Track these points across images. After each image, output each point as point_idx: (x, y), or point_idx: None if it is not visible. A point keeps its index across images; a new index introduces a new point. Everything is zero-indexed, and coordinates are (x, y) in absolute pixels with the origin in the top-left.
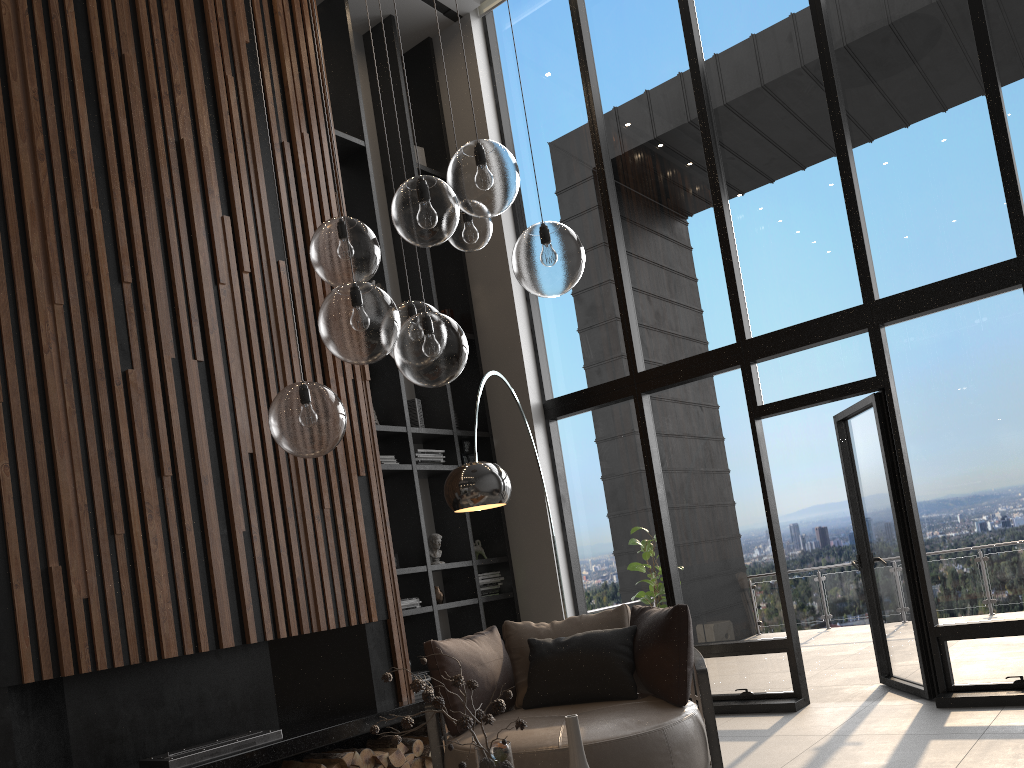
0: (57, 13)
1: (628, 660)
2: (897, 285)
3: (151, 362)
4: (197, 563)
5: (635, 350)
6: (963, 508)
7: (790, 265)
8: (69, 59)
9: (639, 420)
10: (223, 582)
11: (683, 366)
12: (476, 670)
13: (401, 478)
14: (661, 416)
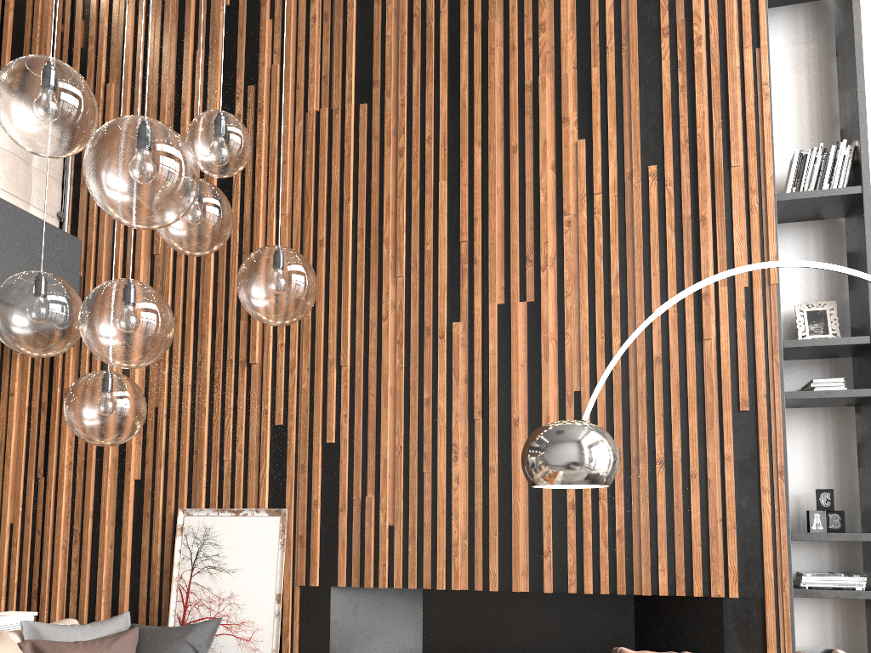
0: (431, 19)
1: None
2: None
3: (475, 312)
4: (496, 504)
5: None
6: None
7: None
8: (439, 54)
9: None
10: (524, 525)
11: None
12: None
13: (866, 407)
14: None
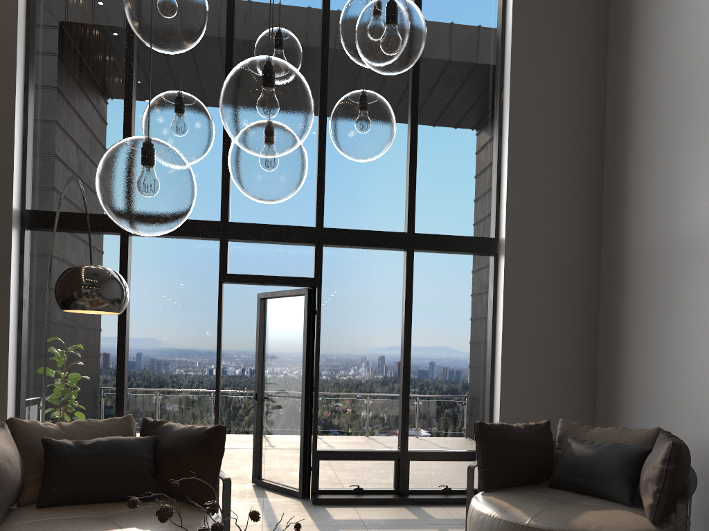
0: None
1: (152, 466)
2: (335, 222)
3: None
4: None
5: None
6: (345, 376)
7: None
8: None
9: (122, 255)
10: None
11: None
12: (8, 470)
13: None
14: (140, 257)
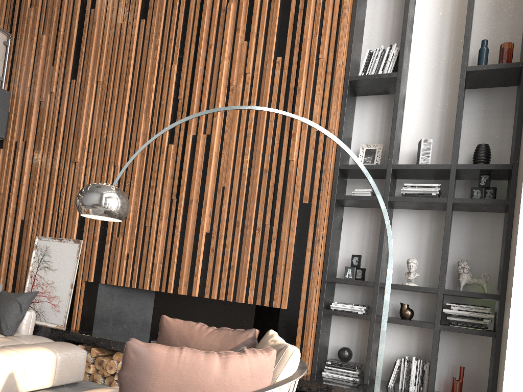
0: None
1: None
2: None
3: (180, 139)
4: (176, 246)
5: None
6: None
7: None
8: None
9: None
10: (189, 259)
11: None
12: None
13: None
14: None
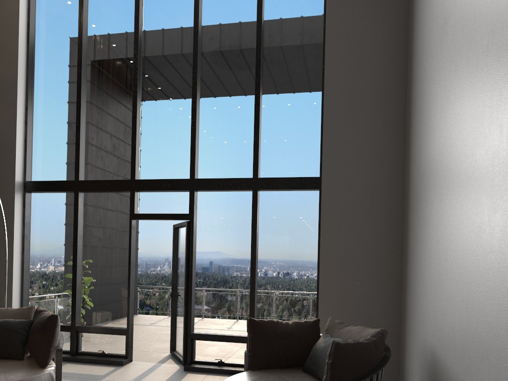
0: None
1: (23, 338)
2: (206, 174)
3: None
4: None
5: (80, 168)
6: (213, 281)
7: (163, 149)
8: None
9: (75, 205)
10: None
11: (102, 183)
12: None
13: None
14: (88, 205)
